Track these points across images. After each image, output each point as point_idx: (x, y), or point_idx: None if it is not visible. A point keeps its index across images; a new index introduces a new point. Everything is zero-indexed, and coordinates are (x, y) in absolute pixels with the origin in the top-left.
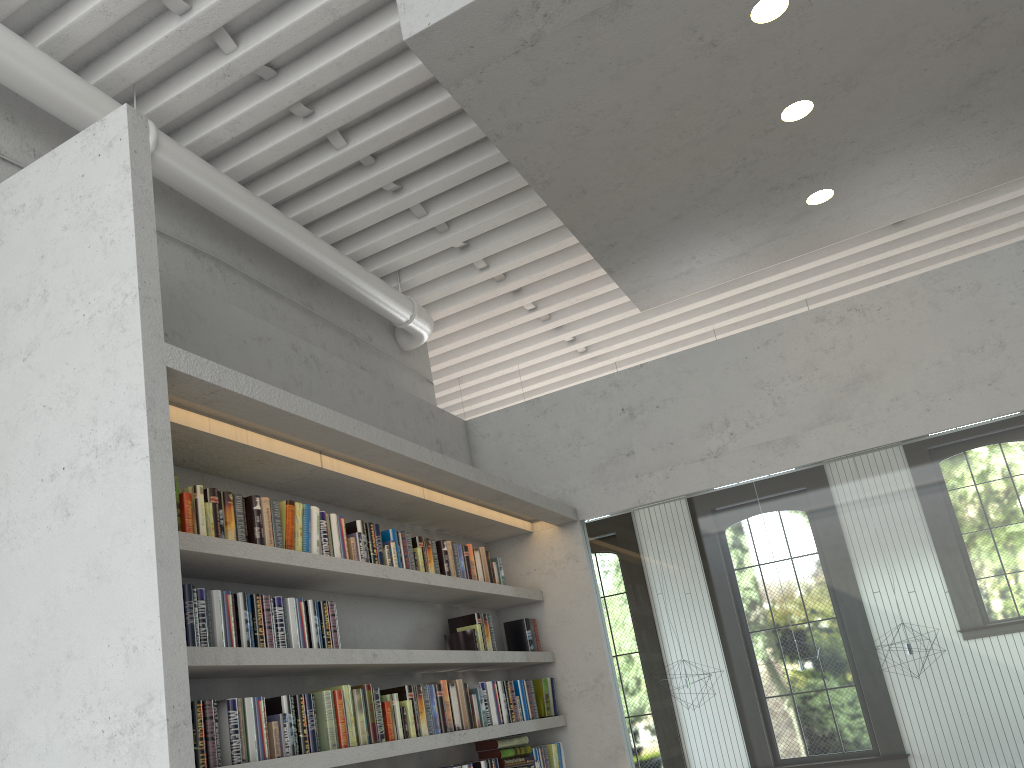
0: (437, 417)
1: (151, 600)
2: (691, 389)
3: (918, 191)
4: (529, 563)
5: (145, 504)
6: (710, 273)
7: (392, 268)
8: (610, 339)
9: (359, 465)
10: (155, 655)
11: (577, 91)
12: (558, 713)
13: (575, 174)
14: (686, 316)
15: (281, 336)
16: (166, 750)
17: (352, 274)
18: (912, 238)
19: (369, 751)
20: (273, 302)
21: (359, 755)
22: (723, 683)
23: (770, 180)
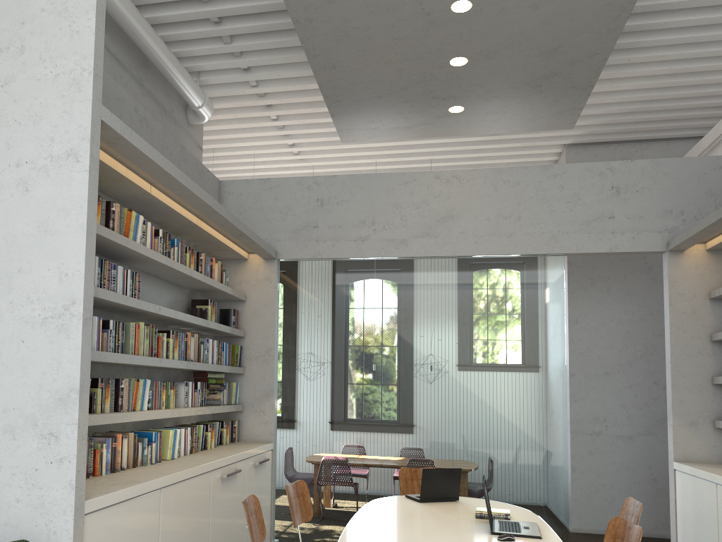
0: (205, 174)
1: (80, 251)
2: (359, 198)
3: (505, 122)
4: (242, 277)
5: (83, 197)
6: (386, 132)
7: (197, 69)
8: (314, 150)
9: (169, 197)
10: (79, 280)
11: (350, 13)
12: (240, 366)
13: (332, 56)
14: (363, 150)
15: (130, 100)
16: (80, 330)
17: (175, 68)
18: (495, 142)
19: (150, 360)
20: (121, 72)
21: (145, 361)
22: (336, 365)
23: (434, 92)
